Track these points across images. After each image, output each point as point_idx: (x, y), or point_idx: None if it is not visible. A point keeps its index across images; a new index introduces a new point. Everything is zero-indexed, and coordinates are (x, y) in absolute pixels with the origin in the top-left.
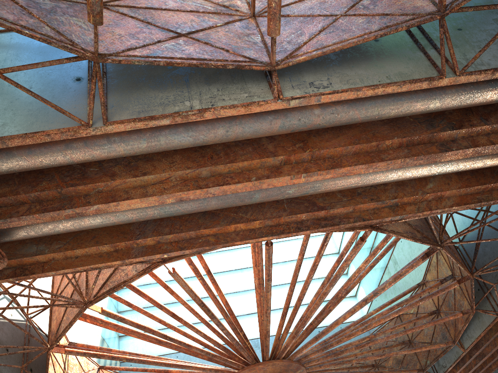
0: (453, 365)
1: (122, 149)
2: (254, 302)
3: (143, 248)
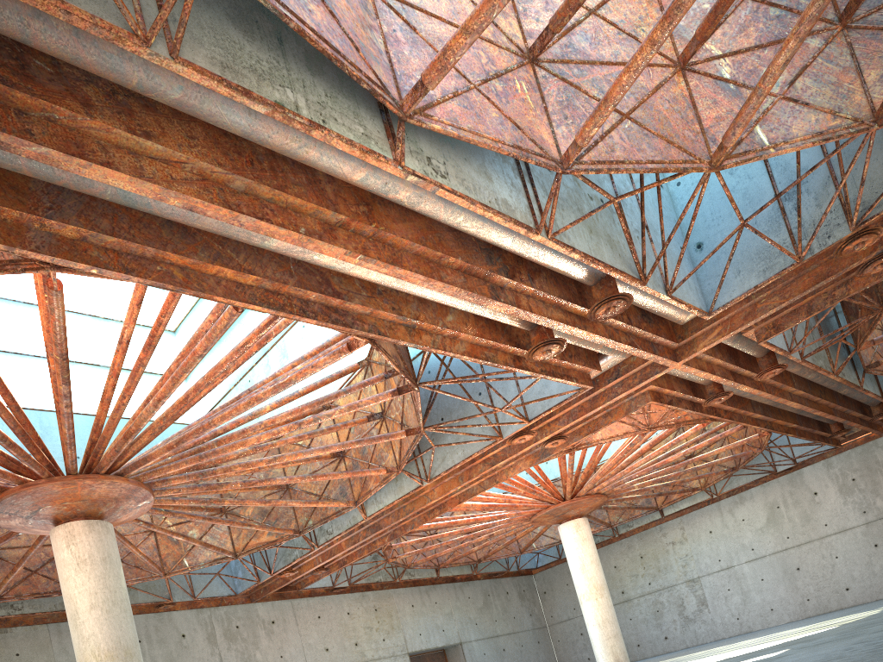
0: (343, 533)
1: (136, 80)
2: None
3: (51, 237)
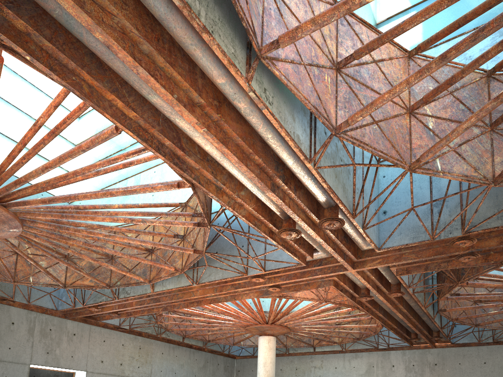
0: (136, 296)
1: None
2: None
3: (4, 21)
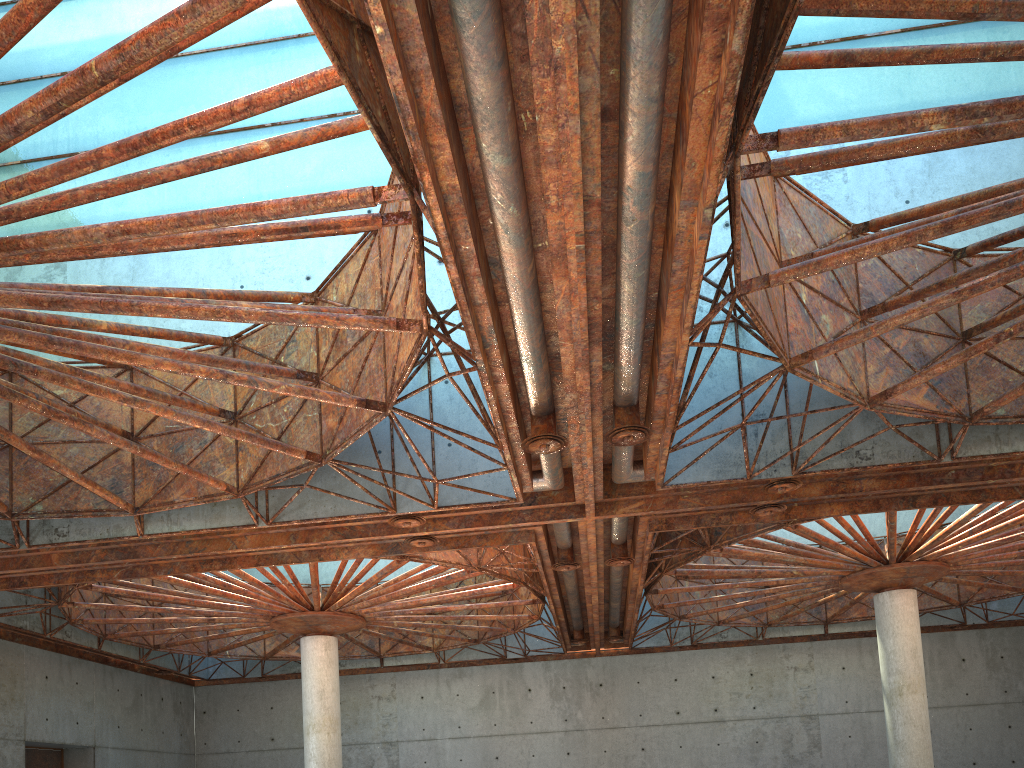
0: (88, 543)
1: None
2: None
3: None
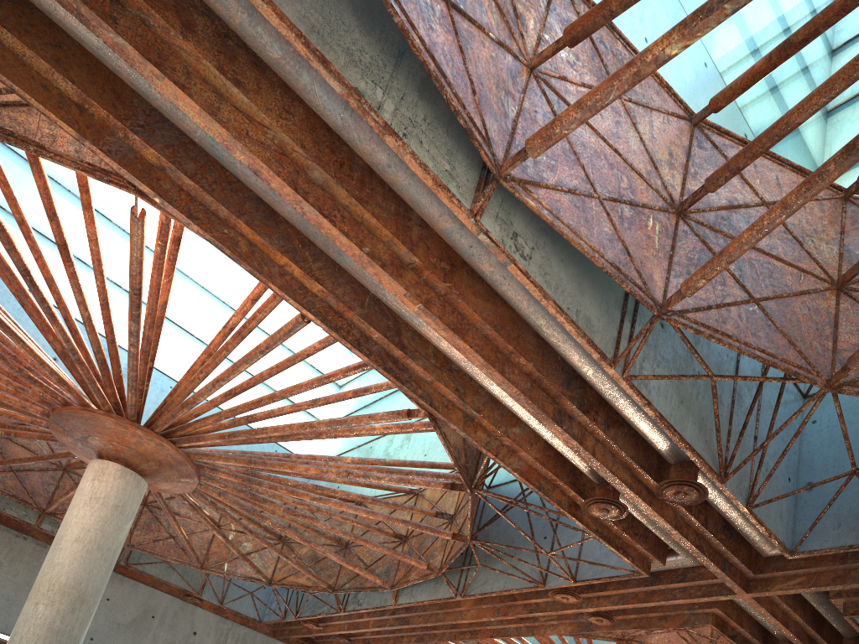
0: (369, 610)
1: (238, 21)
2: (182, 304)
3: (130, 151)
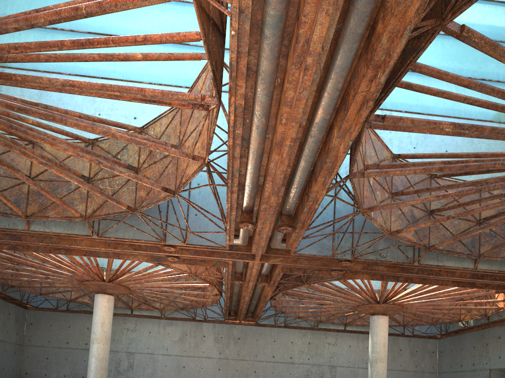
0: None
1: (365, 10)
2: None
3: None
